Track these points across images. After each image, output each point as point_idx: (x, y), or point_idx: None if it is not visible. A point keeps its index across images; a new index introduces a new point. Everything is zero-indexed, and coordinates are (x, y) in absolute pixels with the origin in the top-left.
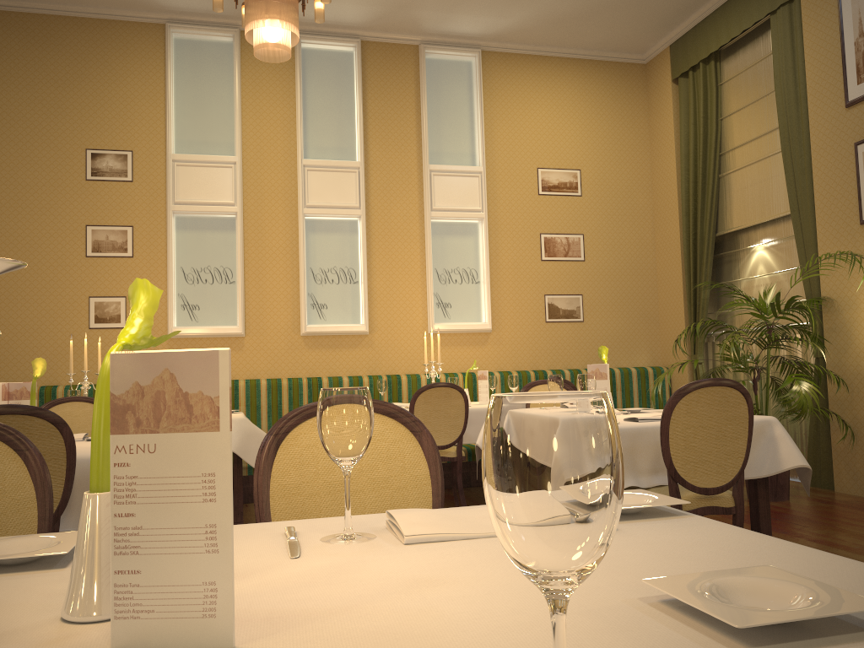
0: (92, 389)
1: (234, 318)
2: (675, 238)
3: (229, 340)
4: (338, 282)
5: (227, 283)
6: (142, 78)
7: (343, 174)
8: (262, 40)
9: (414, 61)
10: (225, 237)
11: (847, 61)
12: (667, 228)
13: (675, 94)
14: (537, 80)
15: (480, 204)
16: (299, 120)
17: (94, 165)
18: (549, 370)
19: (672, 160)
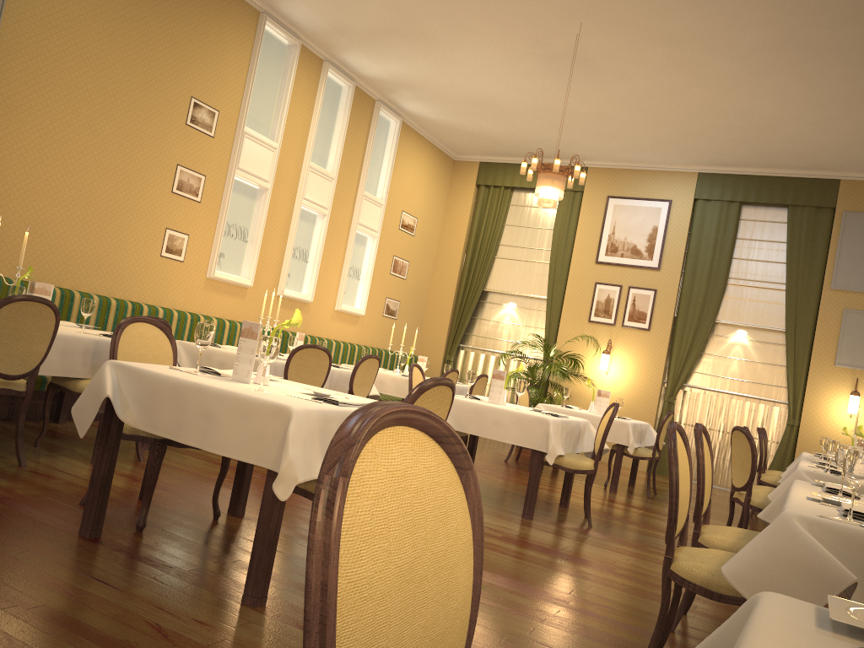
0: (166, 312)
1: (241, 270)
2: (452, 280)
3: (239, 288)
4: (299, 259)
5: (243, 241)
6: (237, 51)
7: (325, 180)
8: (553, 200)
9: (371, 111)
10: (250, 203)
11: (602, 241)
12: (447, 272)
13: (475, 192)
14: (415, 150)
15: (378, 227)
16: (314, 130)
17: (193, 113)
18: (382, 349)
19: (463, 232)
